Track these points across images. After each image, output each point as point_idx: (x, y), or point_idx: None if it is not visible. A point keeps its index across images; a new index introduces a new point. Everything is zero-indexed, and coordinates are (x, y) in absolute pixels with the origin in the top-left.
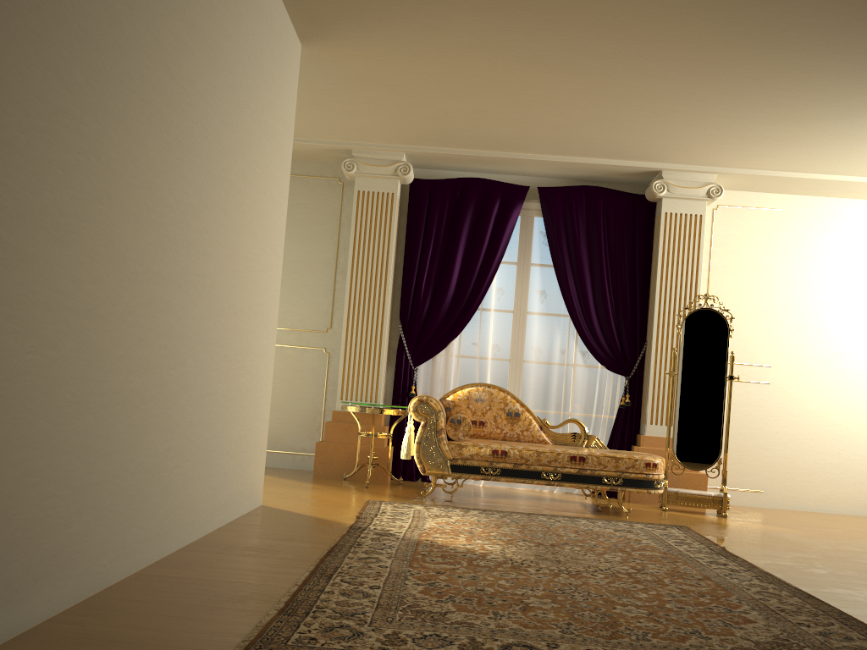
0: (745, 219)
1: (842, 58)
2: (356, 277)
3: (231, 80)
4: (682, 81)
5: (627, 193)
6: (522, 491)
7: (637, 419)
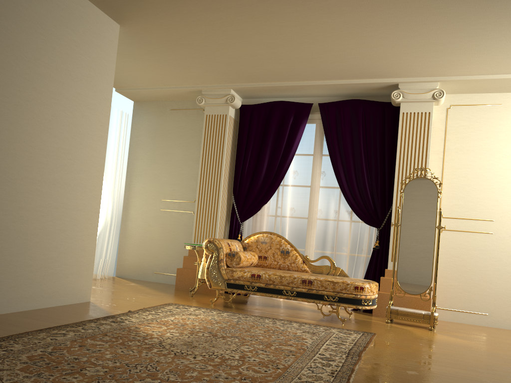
0: (472, 113)
1: None
2: (204, 167)
3: (10, 43)
4: (357, 13)
5: (379, 102)
6: (304, 304)
7: (387, 258)
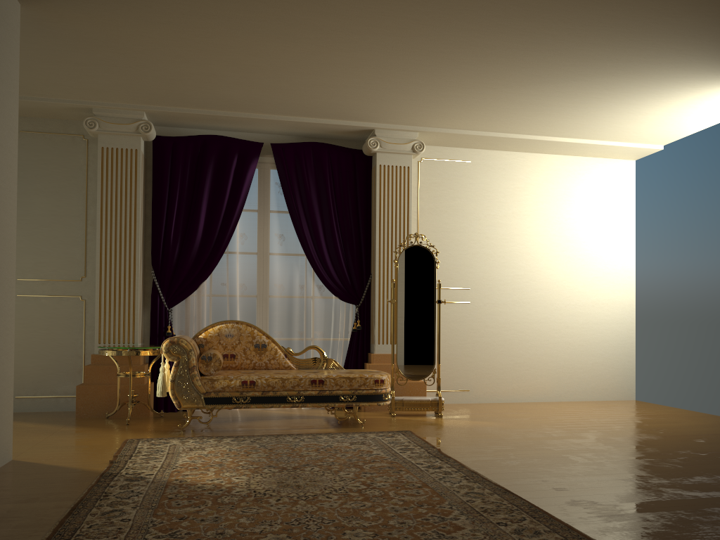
0: (443, 169)
1: (507, 38)
2: (105, 228)
3: None
4: (384, 53)
5: (348, 148)
6: (274, 410)
7: (368, 340)
